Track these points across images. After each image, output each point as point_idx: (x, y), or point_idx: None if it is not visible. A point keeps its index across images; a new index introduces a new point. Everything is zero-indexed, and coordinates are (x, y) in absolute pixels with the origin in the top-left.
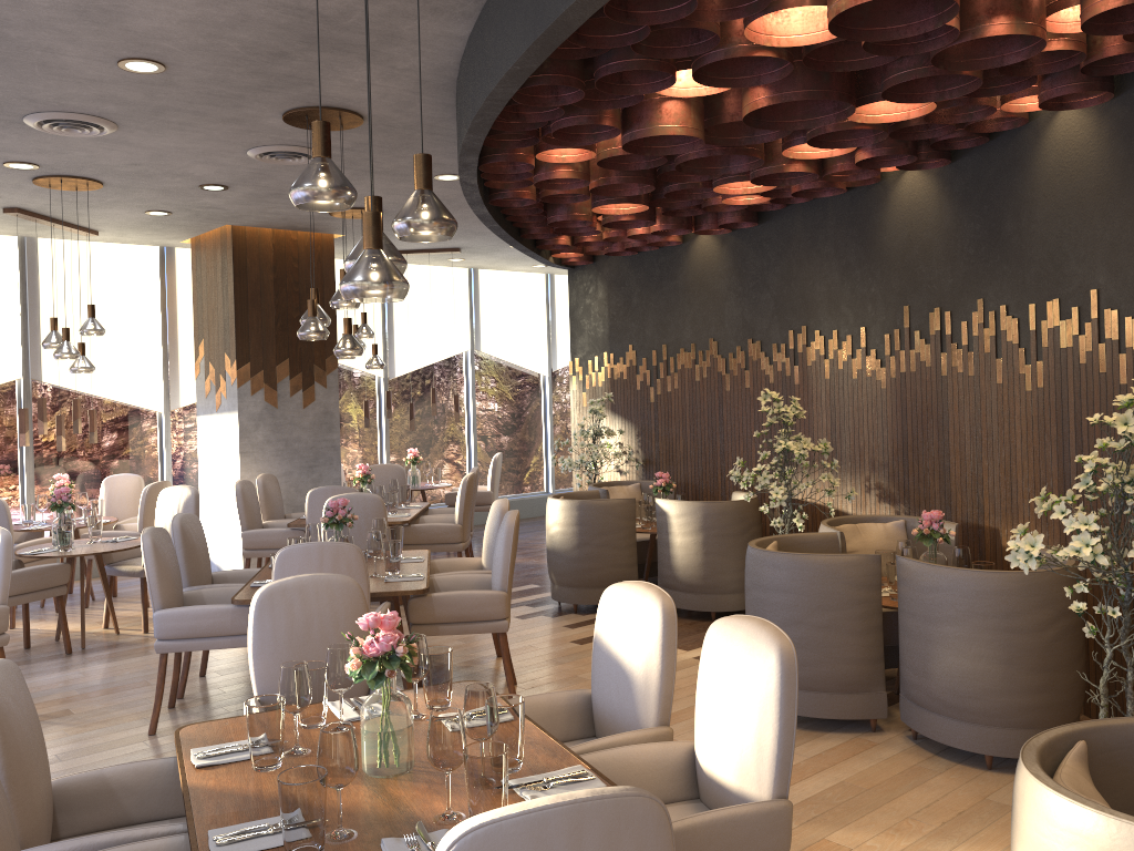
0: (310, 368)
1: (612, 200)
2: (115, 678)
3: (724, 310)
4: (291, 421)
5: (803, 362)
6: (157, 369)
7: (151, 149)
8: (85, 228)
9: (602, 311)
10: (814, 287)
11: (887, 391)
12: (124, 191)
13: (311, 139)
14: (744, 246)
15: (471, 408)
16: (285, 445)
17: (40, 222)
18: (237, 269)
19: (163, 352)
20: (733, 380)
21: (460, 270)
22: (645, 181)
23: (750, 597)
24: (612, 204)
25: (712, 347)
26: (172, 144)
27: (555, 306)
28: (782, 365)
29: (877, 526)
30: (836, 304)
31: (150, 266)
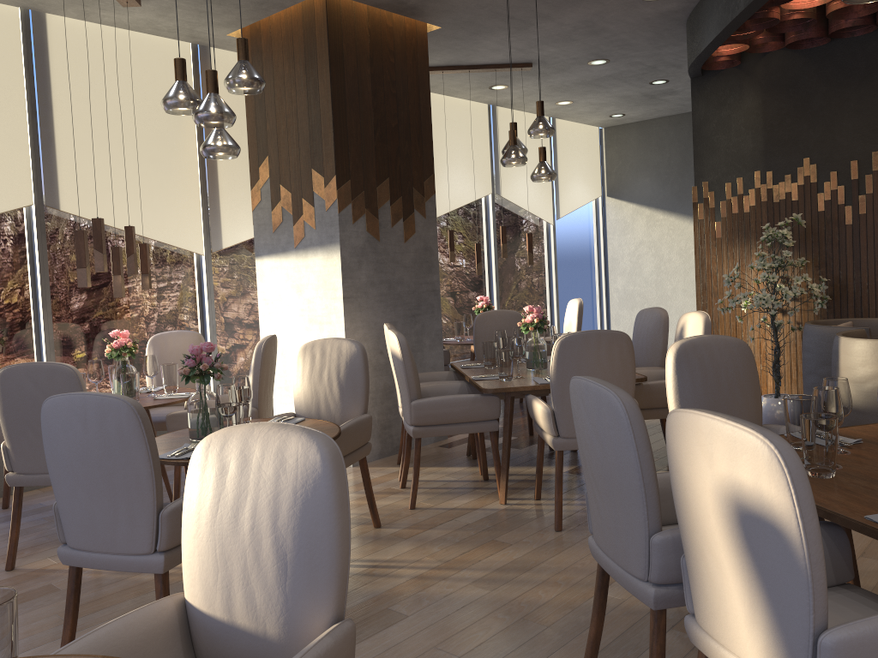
0: (409, 192)
1: None
2: None
3: None
4: (393, 258)
5: None
6: (196, 200)
7: None
8: None
9: (752, 123)
10: None
11: None
12: None
13: None
14: None
15: (492, 256)
16: (388, 289)
17: None
18: (333, 56)
19: (201, 180)
20: None
21: (481, 107)
22: None
23: None
24: None
25: None
26: None
27: (556, 152)
28: None
29: None
30: None
31: None
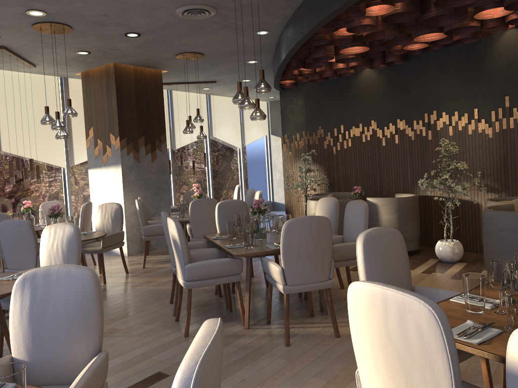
0: (154, 141)
1: (355, 44)
2: (120, 308)
3: (381, 106)
4: (146, 169)
5: (434, 128)
6: (62, 144)
7: (125, 3)
8: (31, 63)
9: (301, 111)
10: (441, 91)
11: (493, 139)
12: (79, 35)
13: (221, 1)
14: (394, 74)
15: (209, 165)
16: (144, 182)
17: (11, 56)
18: (117, 87)
19: None
20: (387, 140)
21: (202, 95)
22: (397, 29)
23: (496, 236)
24: (345, 49)
25: (373, 124)
26: (140, 0)
27: (243, 114)
28: (420, 130)
29: (508, 202)
30: (457, 98)
31: (55, 88)
